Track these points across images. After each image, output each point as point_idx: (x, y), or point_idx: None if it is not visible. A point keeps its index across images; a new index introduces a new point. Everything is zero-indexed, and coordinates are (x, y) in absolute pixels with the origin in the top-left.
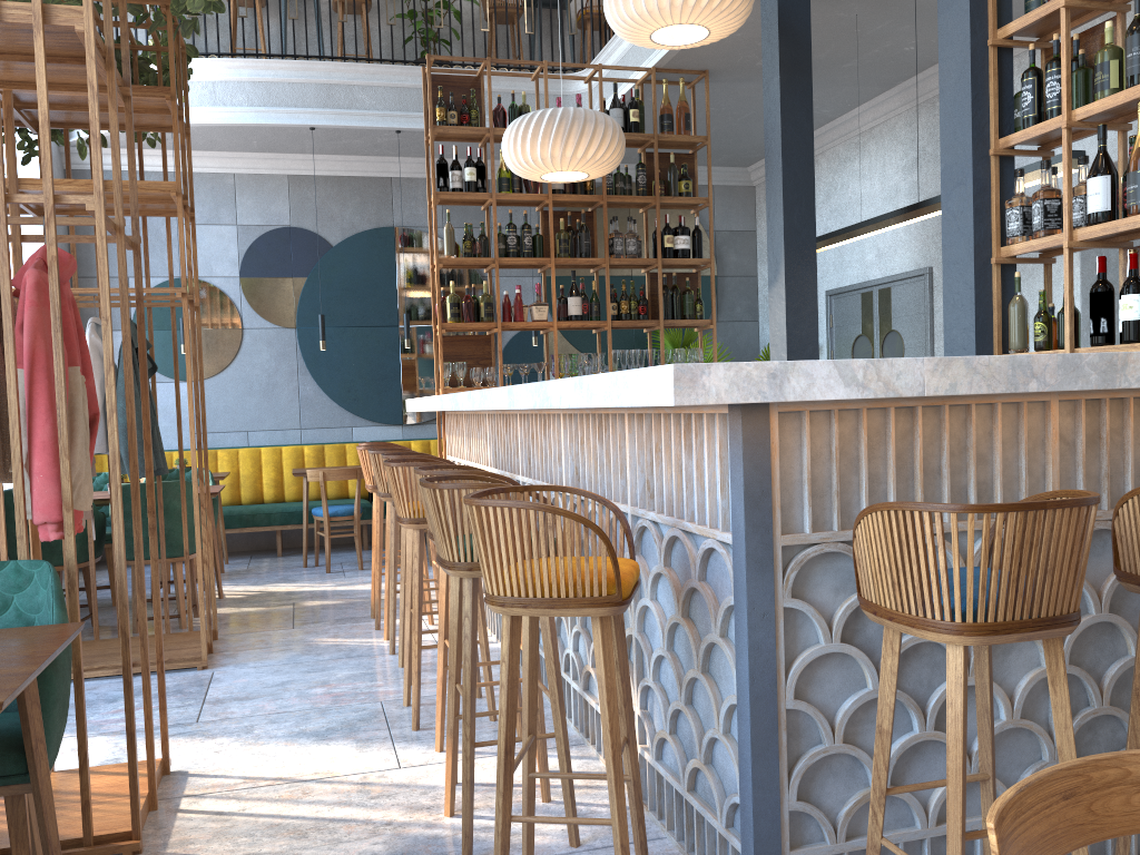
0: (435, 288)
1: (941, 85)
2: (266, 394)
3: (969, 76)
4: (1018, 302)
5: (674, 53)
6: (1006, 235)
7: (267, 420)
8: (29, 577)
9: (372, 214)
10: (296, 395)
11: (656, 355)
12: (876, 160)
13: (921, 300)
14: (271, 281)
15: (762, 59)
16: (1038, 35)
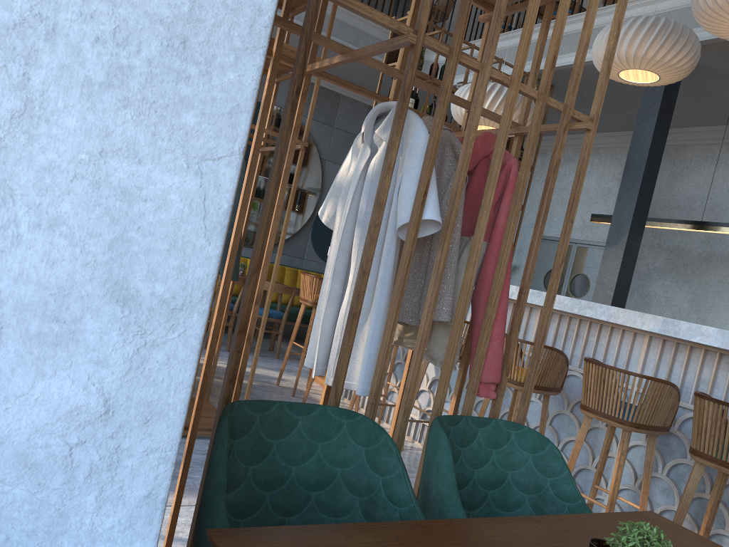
0: None
1: None
2: None
3: None
4: None
5: None
6: None
7: None
8: (506, 436)
9: (261, 91)
10: None
11: None
12: (597, 168)
13: None
14: None
15: (590, 92)
16: None
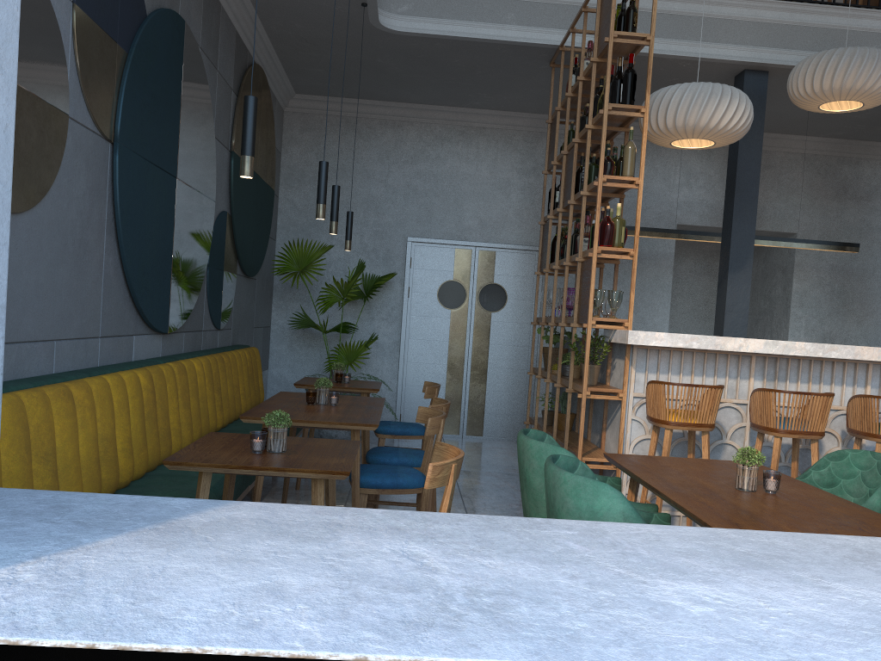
0: (196, 134)
1: None
2: (78, 264)
3: None
4: None
5: None
6: None
7: (75, 317)
8: None
9: None
10: (101, 272)
11: (256, 264)
12: (486, 153)
13: (530, 267)
14: (101, 35)
15: None
16: None
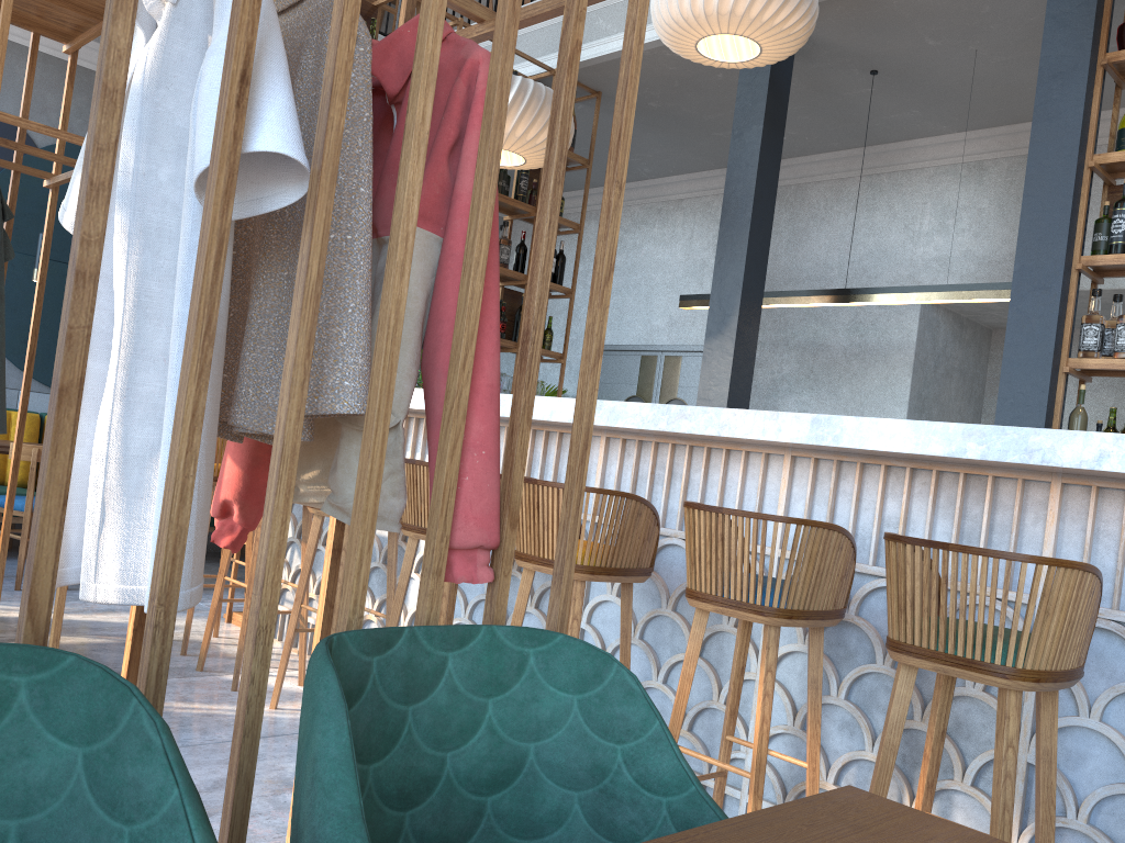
0: None
1: (1027, 189)
2: None
3: (1070, 189)
4: (1084, 413)
5: (592, 63)
6: (1080, 348)
7: None
8: (517, 663)
9: None
10: None
11: None
12: (682, 231)
13: None
14: None
15: (659, 100)
16: (1113, 170)
